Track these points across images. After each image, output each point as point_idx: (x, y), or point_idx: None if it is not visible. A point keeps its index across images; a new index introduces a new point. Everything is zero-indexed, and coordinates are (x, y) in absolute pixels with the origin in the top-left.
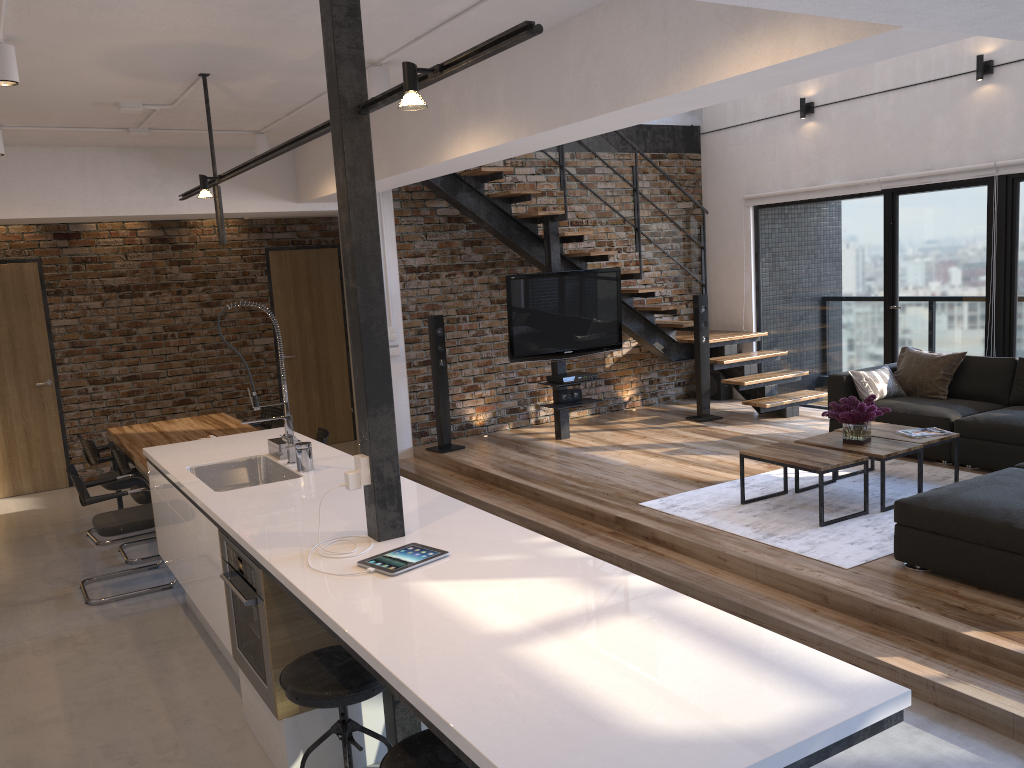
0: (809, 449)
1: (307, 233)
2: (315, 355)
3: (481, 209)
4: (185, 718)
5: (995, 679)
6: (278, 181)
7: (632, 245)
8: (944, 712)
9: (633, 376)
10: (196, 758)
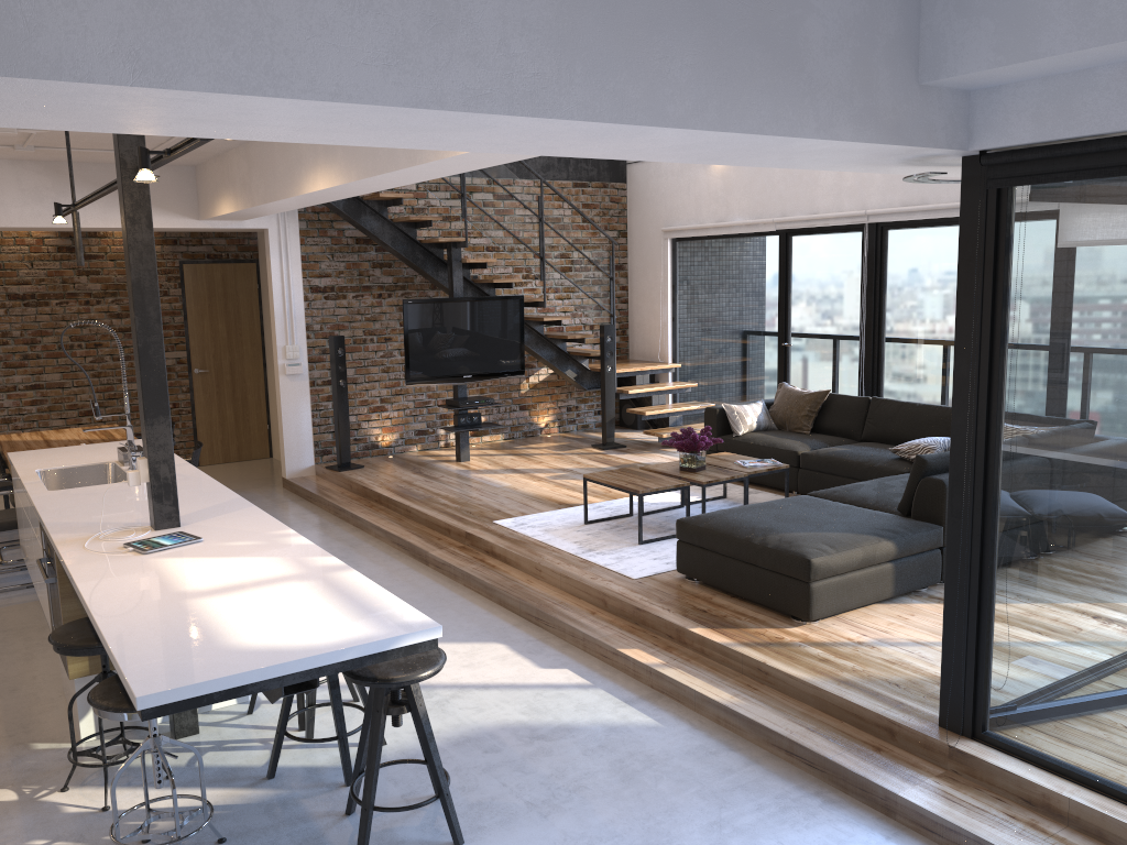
0: (645, 474)
1: (224, 247)
2: (230, 370)
3: (385, 233)
4: (11, 689)
5: (701, 666)
6: (178, 198)
7: (537, 274)
8: (655, 692)
9: (550, 403)
10: (10, 717)
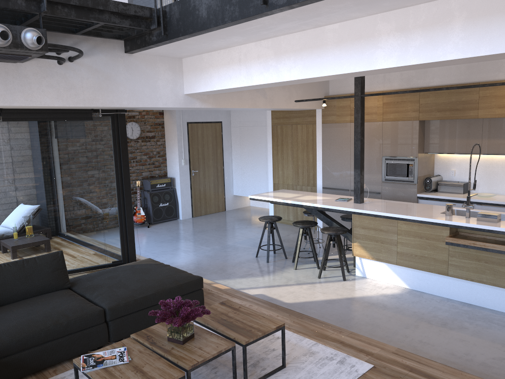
0: (226, 325)
1: None
2: None
3: None
4: None
5: None
6: None
7: None
8: None
9: None
10: None
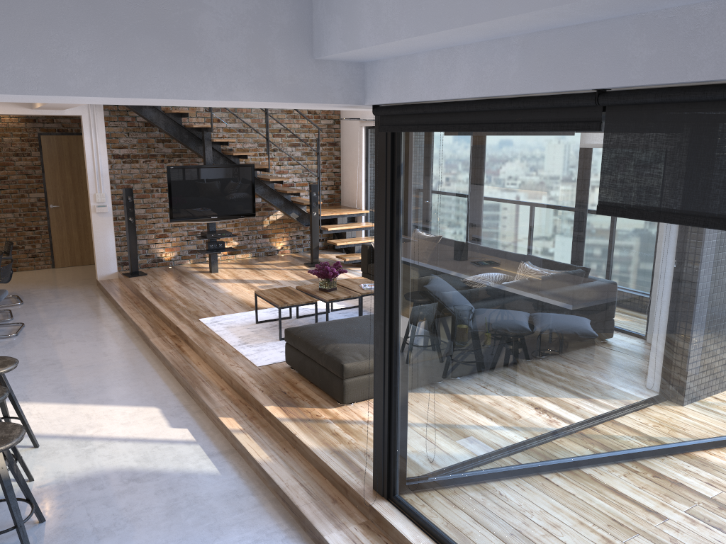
0: (294, 292)
1: (69, 124)
2: (75, 206)
3: (160, 120)
4: None
5: (264, 432)
6: None
7: (264, 150)
8: (232, 449)
9: (284, 233)
10: None
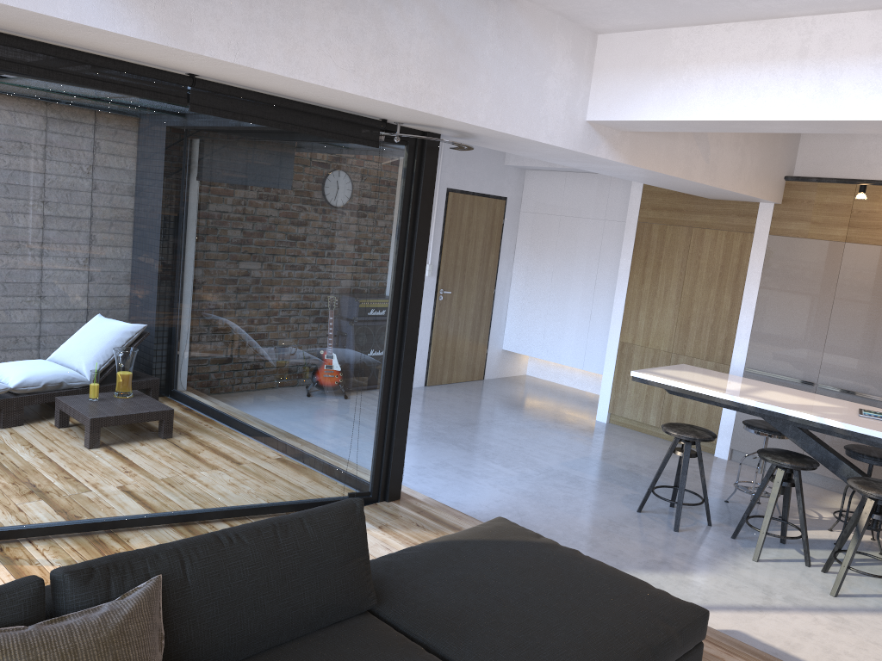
0: None
1: None
2: None
3: None
4: None
5: None
6: None
7: None
8: None
9: None
10: None
